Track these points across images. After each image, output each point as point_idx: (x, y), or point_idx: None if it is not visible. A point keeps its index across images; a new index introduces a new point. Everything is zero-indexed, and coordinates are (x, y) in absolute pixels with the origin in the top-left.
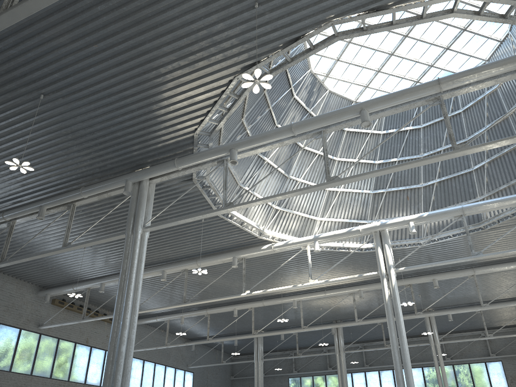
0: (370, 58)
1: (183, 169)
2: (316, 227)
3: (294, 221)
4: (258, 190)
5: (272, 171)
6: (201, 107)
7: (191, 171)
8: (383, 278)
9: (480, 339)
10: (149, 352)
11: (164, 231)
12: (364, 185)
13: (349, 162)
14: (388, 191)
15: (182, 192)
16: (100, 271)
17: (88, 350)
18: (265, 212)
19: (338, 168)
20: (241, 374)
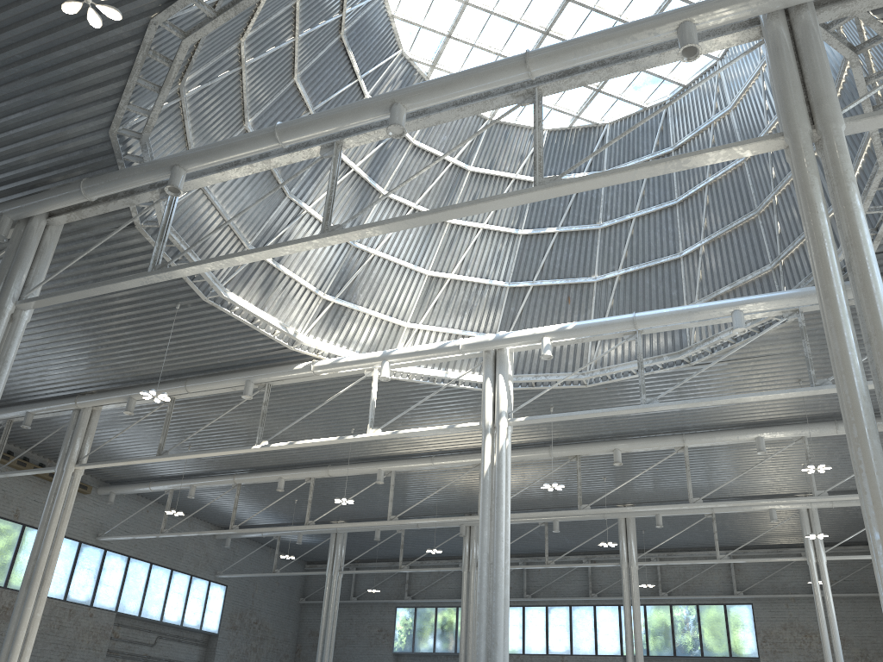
0: (508, 38)
1: (105, 202)
2: (402, 339)
3: (359, 326)
4: (288, 262)
5: (242, 211)
6: (108, 79)
7: (118, 205)
8: (485, 433)
9: (706, 562)
10: (141, 544)
11: (117, 323)
12: (494, 271)
13: (472, 227)
14: (536, 285)
15: (125, 250)
16: (25, 390)
17: (17, 531)
18: (304, 304)
19: (450, 236)
20: (319, 595)
